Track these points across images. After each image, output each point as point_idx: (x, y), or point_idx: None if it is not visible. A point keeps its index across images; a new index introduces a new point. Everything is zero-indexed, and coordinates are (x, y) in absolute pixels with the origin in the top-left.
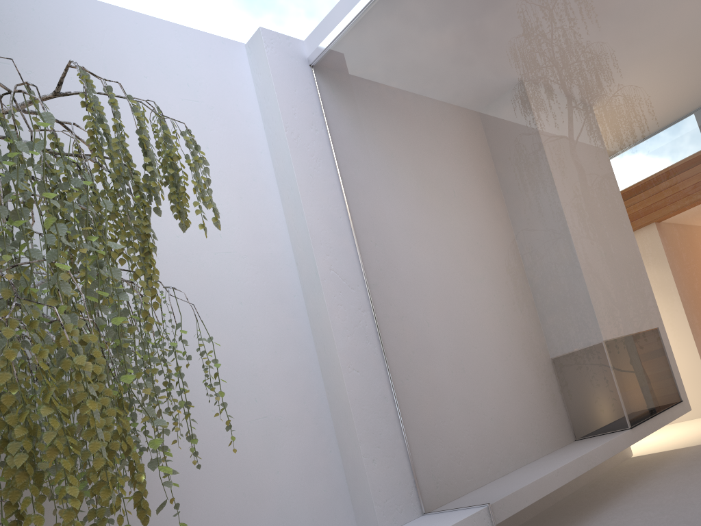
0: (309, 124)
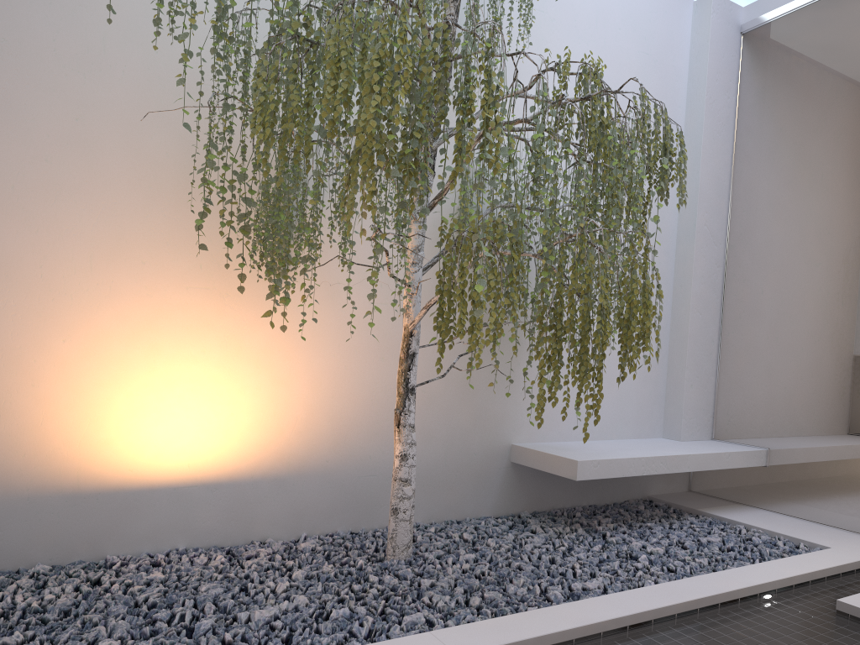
0: (724, 91)
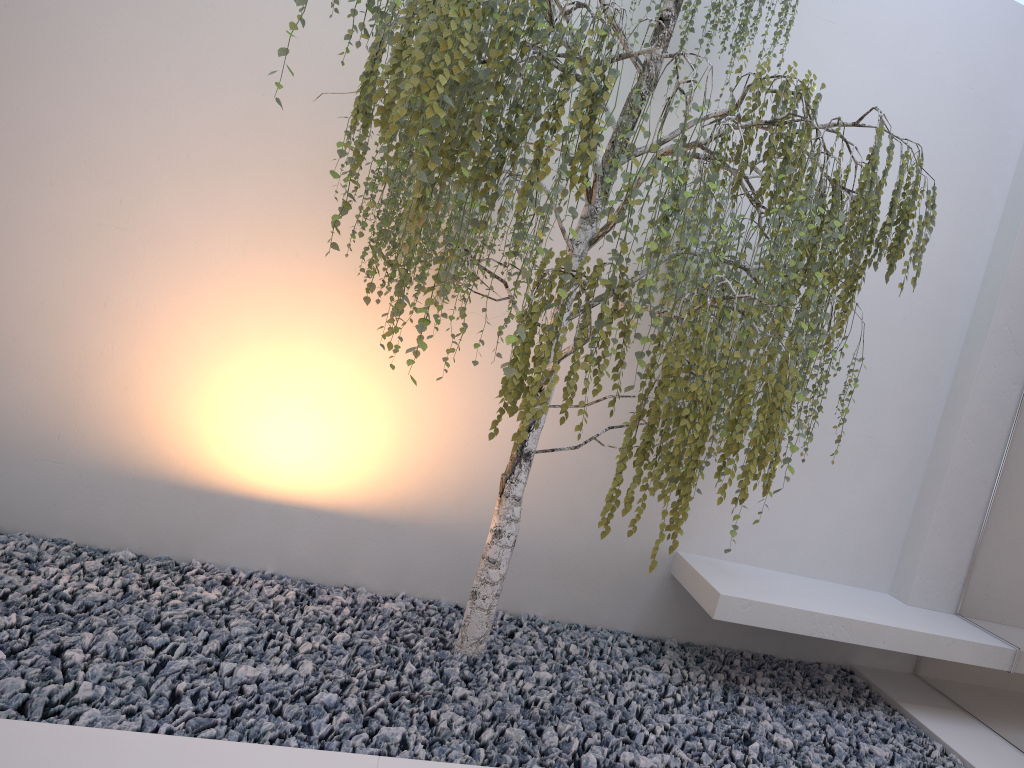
0: None
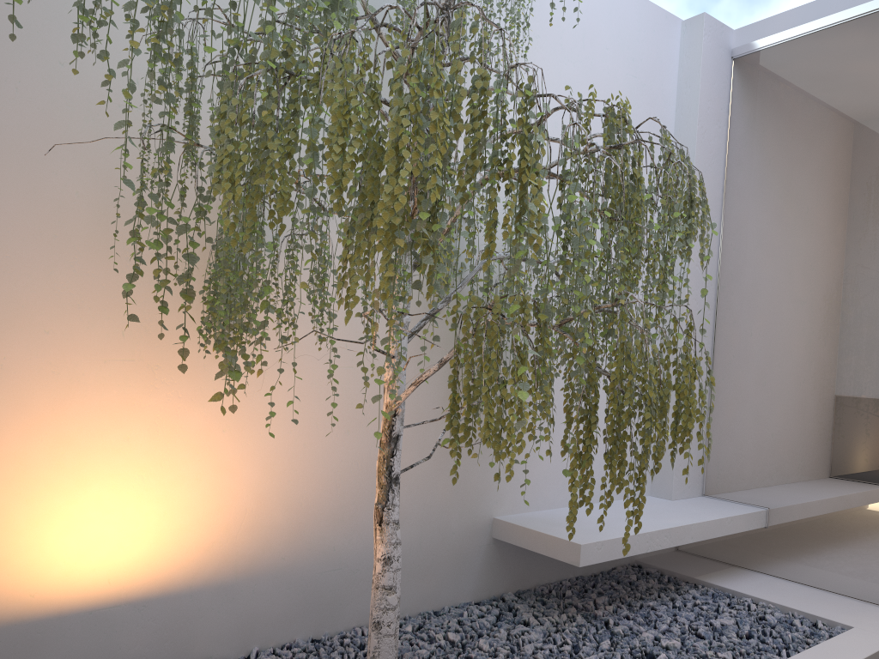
0: (715, 120)
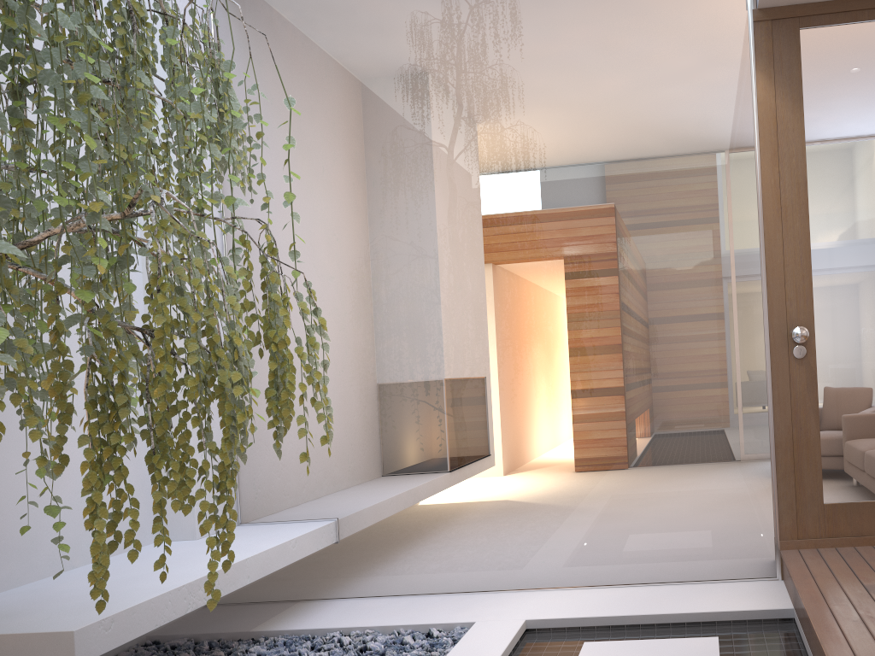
0: None
